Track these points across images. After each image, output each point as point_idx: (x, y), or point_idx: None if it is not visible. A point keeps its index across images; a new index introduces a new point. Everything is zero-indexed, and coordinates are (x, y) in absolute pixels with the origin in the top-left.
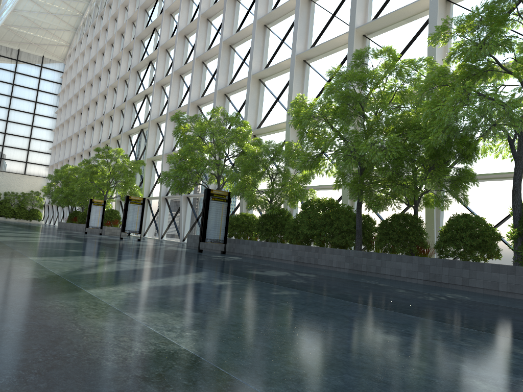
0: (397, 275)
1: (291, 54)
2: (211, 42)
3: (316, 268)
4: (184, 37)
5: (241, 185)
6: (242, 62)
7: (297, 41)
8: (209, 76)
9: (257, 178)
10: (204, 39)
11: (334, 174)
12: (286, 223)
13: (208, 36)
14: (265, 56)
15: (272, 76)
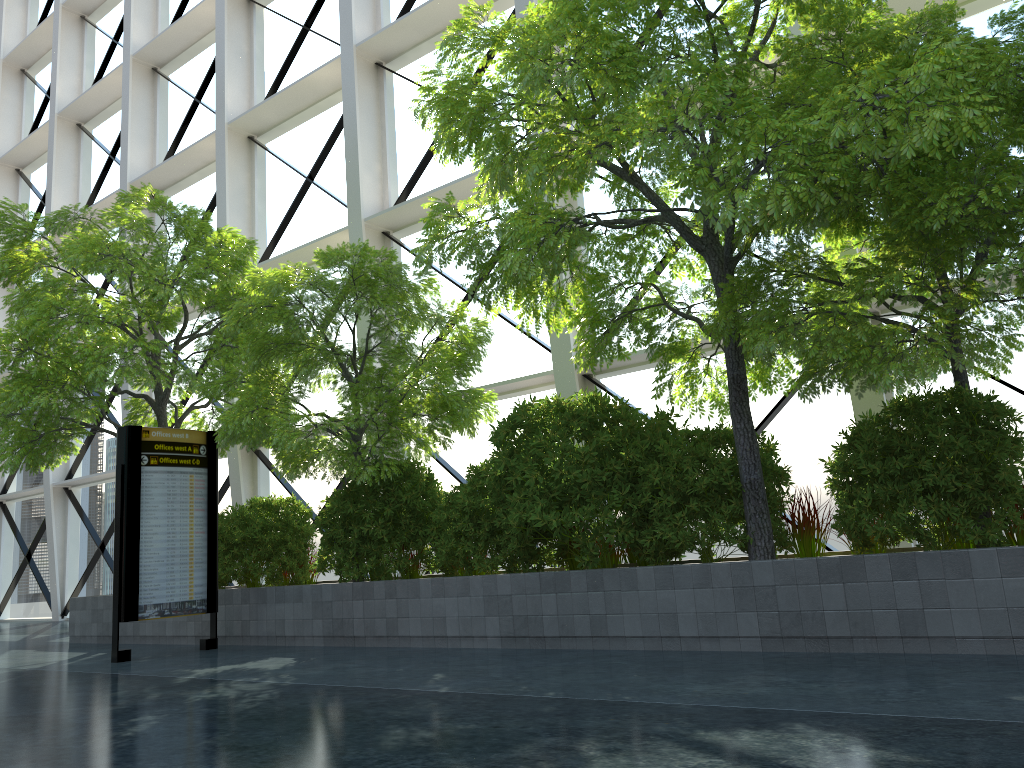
0: (1023, 636)
1: (340, 45)
2: (99, 71)
3: (613, 652)
4: (21, 74)
5: (255, 395)
6: (195, 103)
7: (354, 9)
8: (102, 161)
9: (309, 367)
10: (78, 67)
11: (572, 322)
12: (438, 504)
13: (88, 60)
14: (260, 80)
15: (286, 124)
